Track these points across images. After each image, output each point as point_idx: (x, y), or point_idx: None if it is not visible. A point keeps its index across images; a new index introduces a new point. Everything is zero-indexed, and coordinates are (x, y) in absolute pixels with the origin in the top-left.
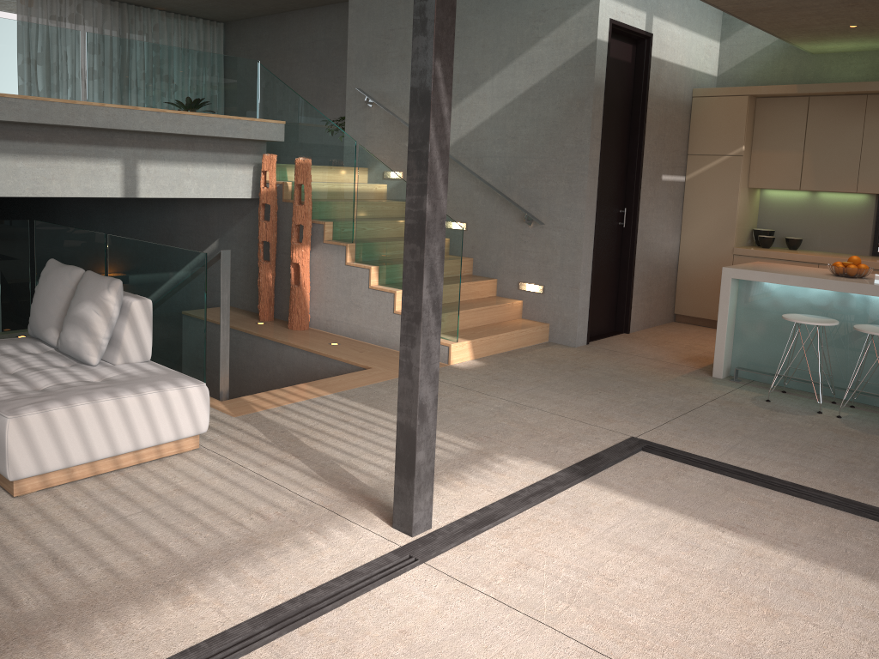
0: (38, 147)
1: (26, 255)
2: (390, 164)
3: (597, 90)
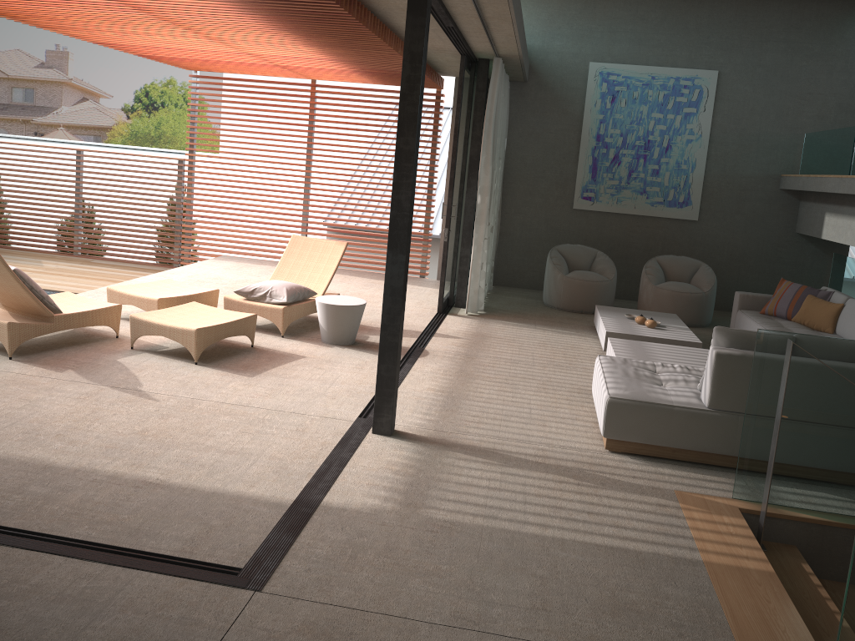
0: None
1: None
2: None
3: None
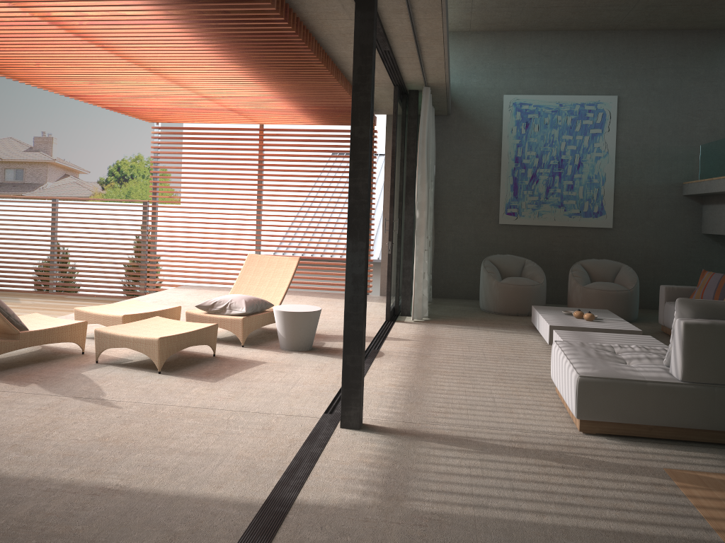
0: None
1: None
2: None
3: None
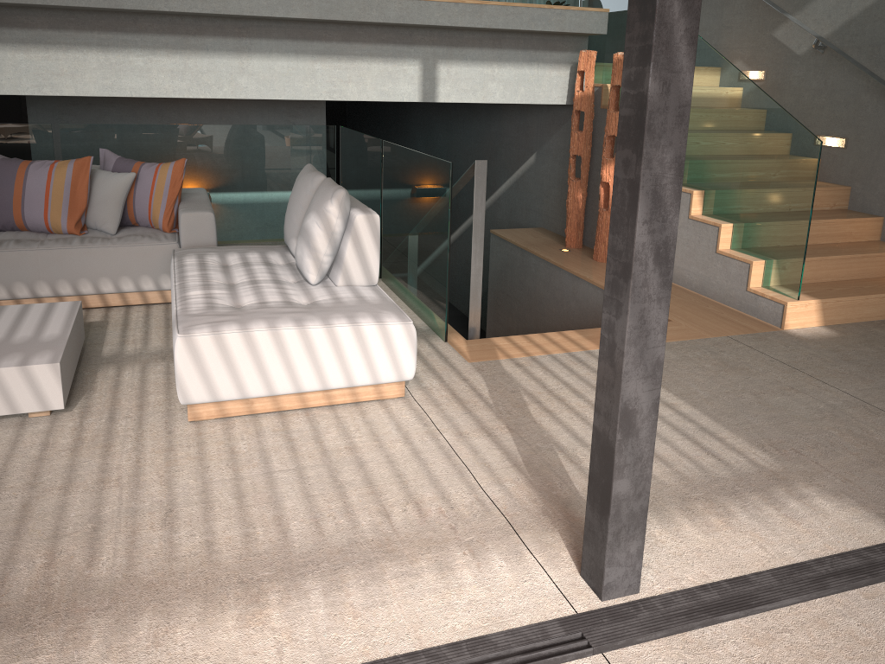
0: (335, 47)
1: (332, 161)
2: (749, 61)
3: None
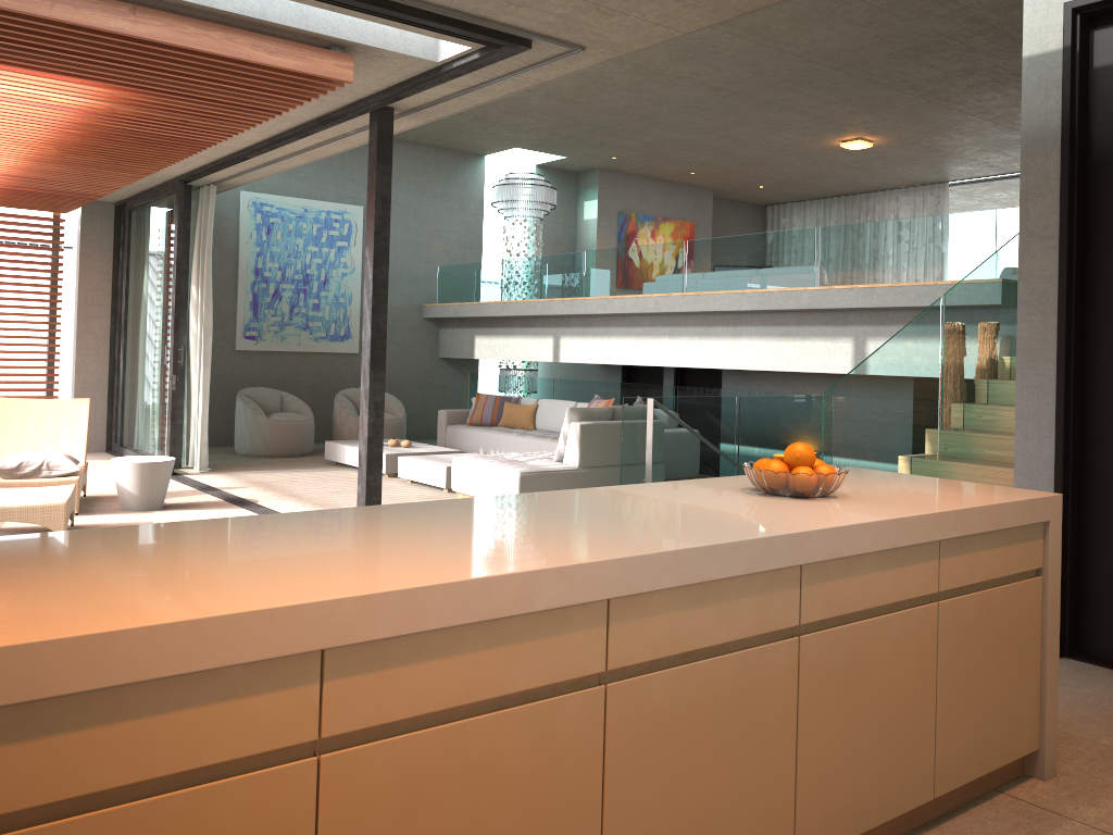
0: (791, 329)
1: None
2: None
3: (1035, 146)
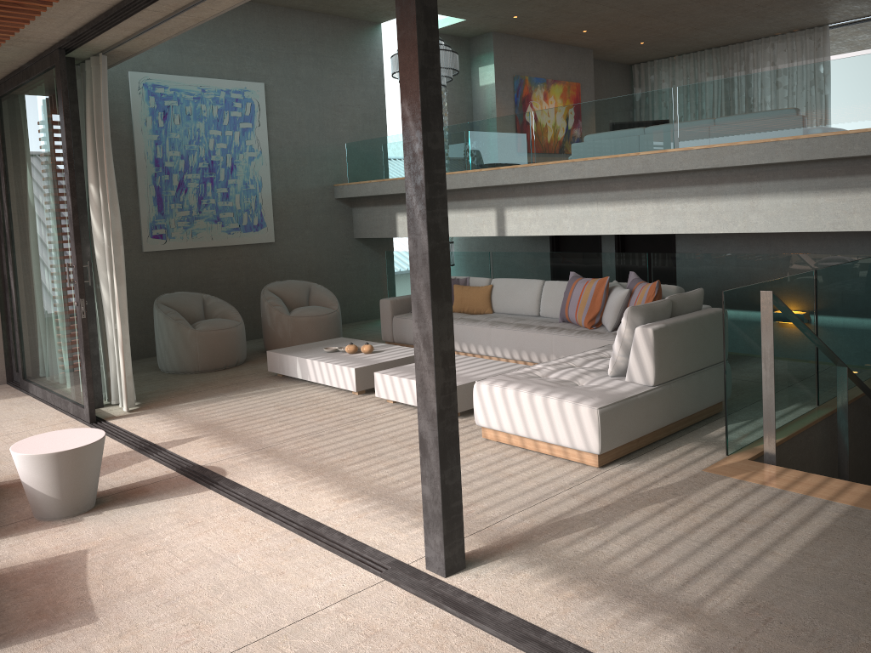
0: (838, 181)
1: None
2: None
3: None
